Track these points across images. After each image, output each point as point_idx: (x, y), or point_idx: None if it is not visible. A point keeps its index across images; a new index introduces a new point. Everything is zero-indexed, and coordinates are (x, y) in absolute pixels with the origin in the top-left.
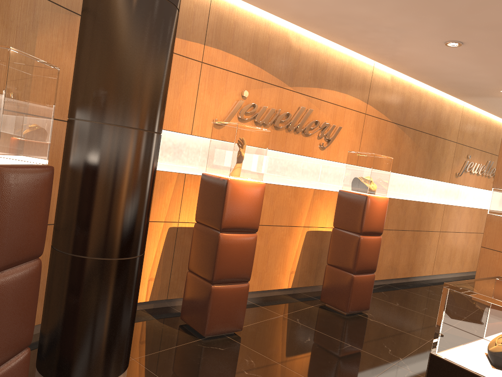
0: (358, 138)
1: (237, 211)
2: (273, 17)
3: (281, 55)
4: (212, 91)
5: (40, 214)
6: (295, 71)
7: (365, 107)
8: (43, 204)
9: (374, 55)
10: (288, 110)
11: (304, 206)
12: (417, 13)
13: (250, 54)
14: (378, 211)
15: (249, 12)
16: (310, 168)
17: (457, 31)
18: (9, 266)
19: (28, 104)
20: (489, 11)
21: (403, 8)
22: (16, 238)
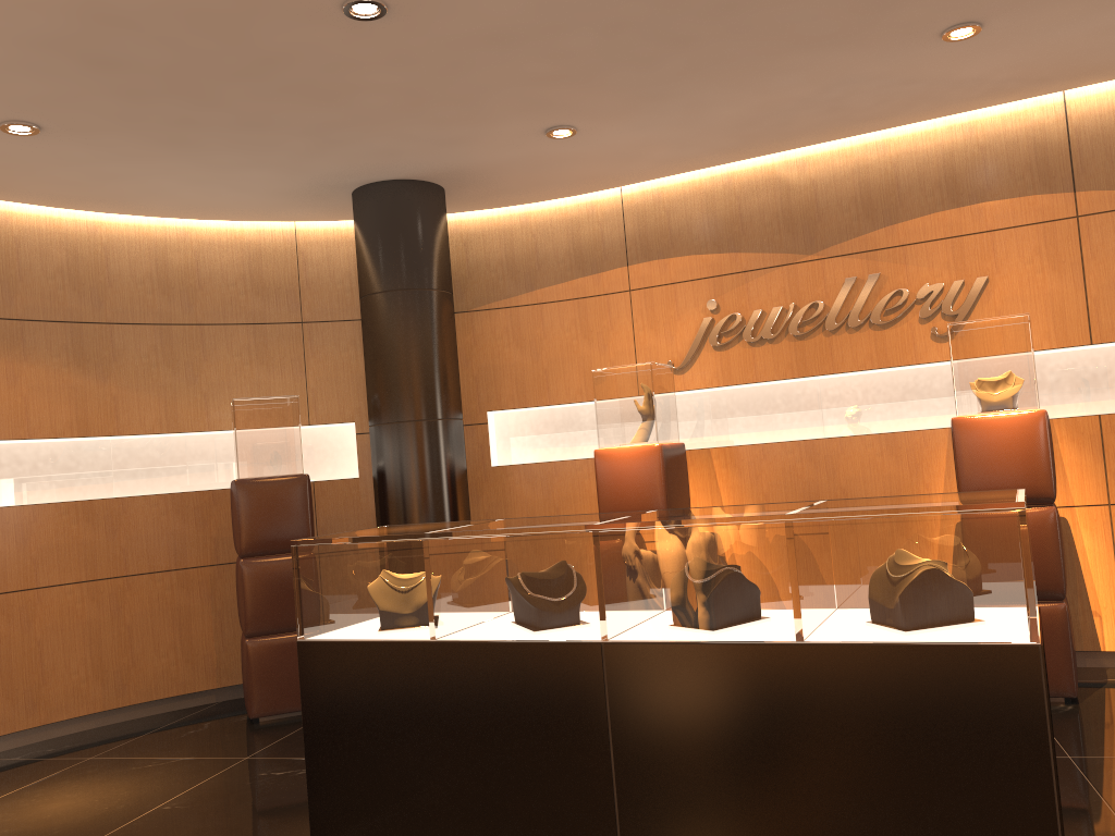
0: (1069, 280)
1: (616, 494)
2: (735, 164)
3: (771, 212)
4: (656, 323)
5: (294, 513)
6: (814, 223)
7: (1071, 201)
8: (295, 505)
9: (997, 96)
10: (820, 296)
11: (930, 470)
12: (758, 73)
13: (707, 242)
14: (1001, 449)
15: (688, 181)
16: (920, 386)
17: (881, 34)
18: (266, 553)
19: (263, 431)
20: (776, 19)
21: (730, 84)
22: (265, 531)
